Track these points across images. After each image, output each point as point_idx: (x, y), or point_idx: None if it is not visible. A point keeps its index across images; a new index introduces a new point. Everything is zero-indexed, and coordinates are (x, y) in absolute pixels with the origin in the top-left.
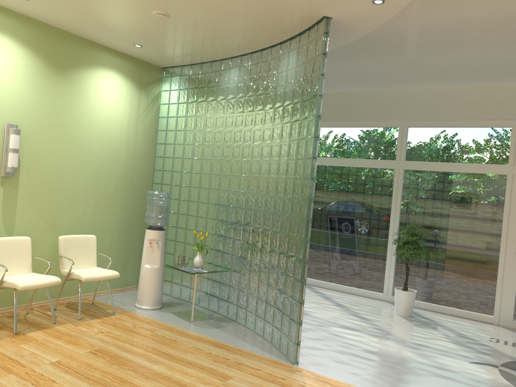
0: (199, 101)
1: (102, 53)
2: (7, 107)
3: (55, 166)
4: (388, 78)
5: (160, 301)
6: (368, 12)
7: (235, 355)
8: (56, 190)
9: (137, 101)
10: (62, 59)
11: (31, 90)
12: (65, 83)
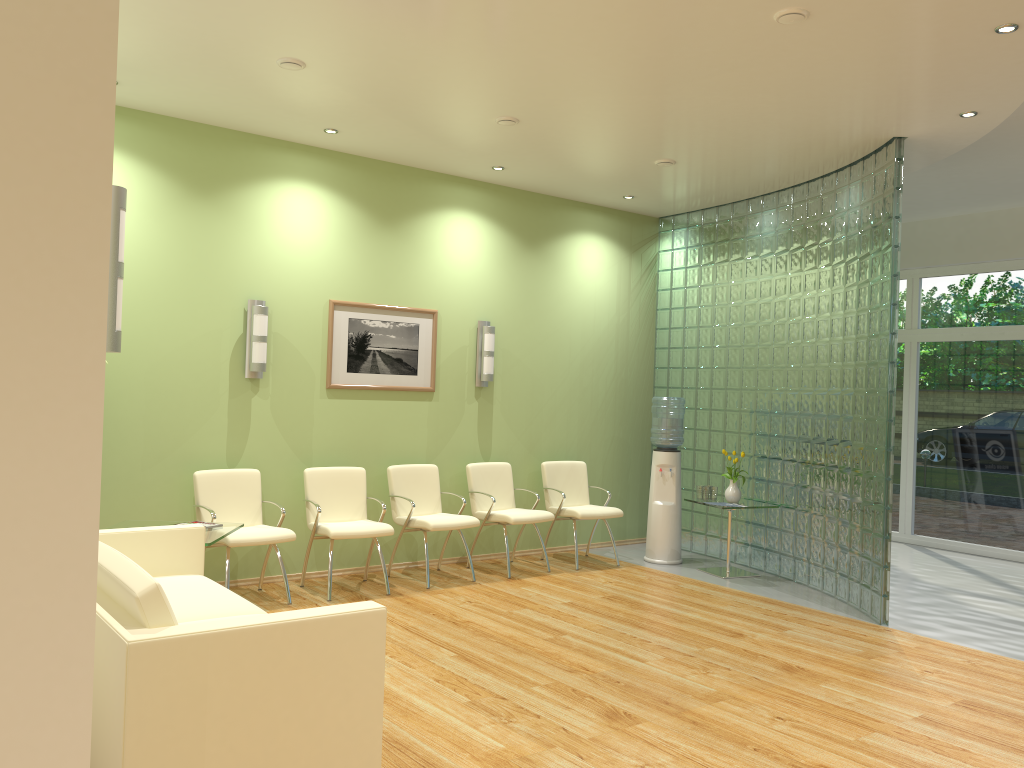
0: (718, 262)
1: (579, 213)
2: (478, 300)
3: (531, 370)
4: None
5: (679, 553)
6: (958, 125)
7: (794, 611)
8: (533, 402)
9: (627, 271)
10: (534, 230)
11: (502, 275)
12: (538, 261)
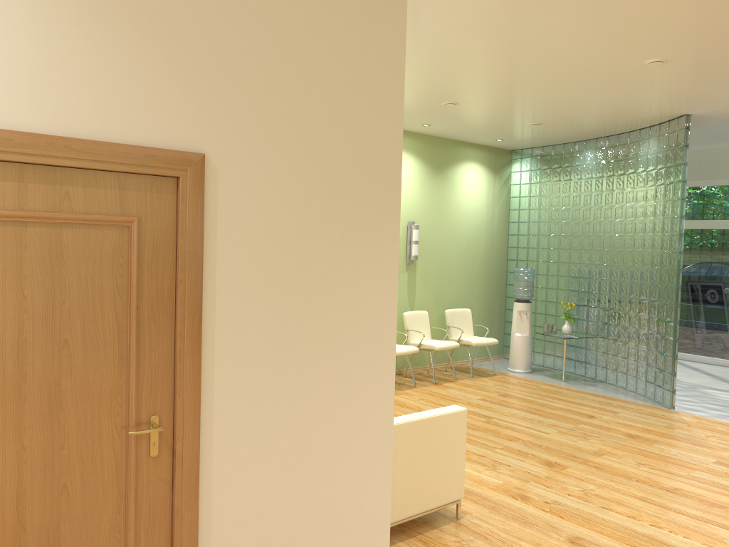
0: (553, 181)
1: (465, 149)
2: (407, 208)
3: (437, 251)
4: None
5: (530, 365)
6: (726, 109)
7: (616, 401)
8: (439, 271)
9: (492, 185)
10: (439, 161)
11: (421, 191)
12: (442, 181)
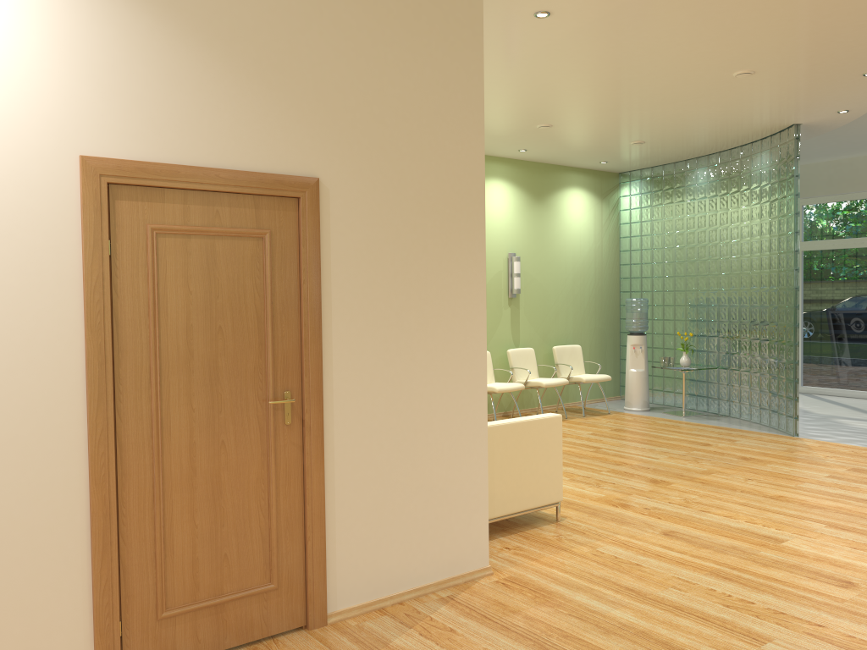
0: (665, 204)
1: (568, 174)
2: (507, 239)
3: (542, 284)
4: None
5: (648, 403)
6: (836, 117)
7: (736, 432)
8: (544, 306)
9: (599, 212)
10: (540, 188)
11: (521, 221)
12: (543, 209)
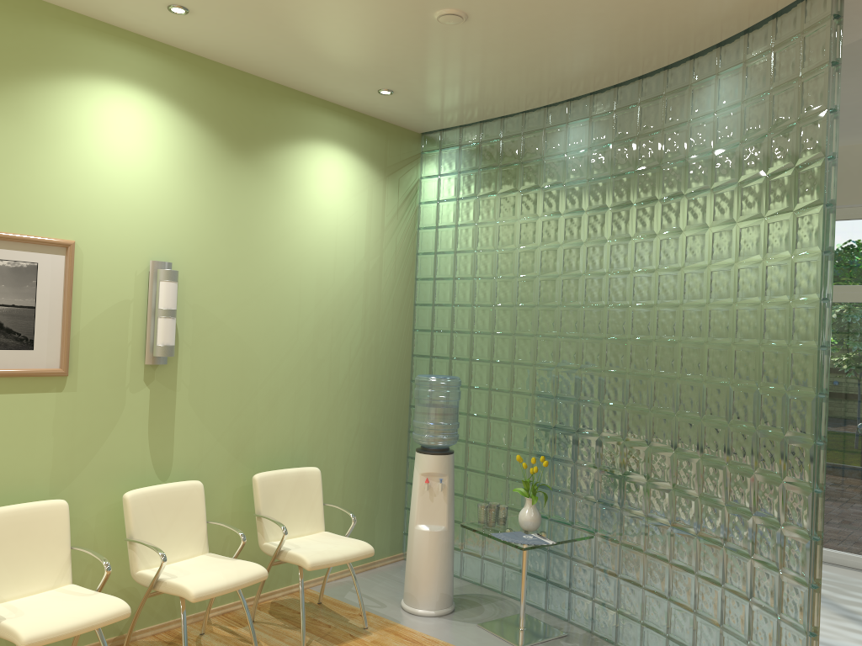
0: (503, 192)
1: (315, 113)
2: (151, 229)
3: (240, 336)
4: None
5: (451, 597)
6: None
7: None
8: (243, 383)
9: (380, 200)
10: (247, 129)
11: (194, 192)
12: (253, 176)
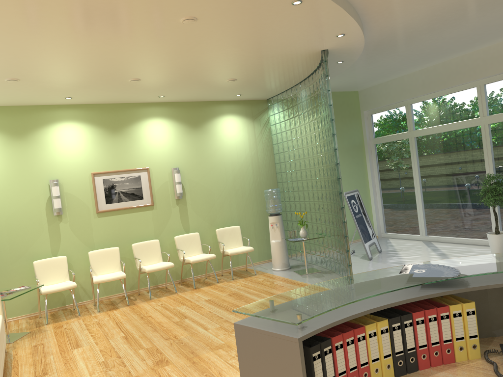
0: (290, 118)
1: (220, 106)
2: (170, 158)
3: (205, 186)
4: (443, 51)
5: (287, 264)
6: (344, 40)
7: None
8: (209, 201)
9: (252, 129)
10: (196, 119)
11: (182, 144)
12: (201, 134)
